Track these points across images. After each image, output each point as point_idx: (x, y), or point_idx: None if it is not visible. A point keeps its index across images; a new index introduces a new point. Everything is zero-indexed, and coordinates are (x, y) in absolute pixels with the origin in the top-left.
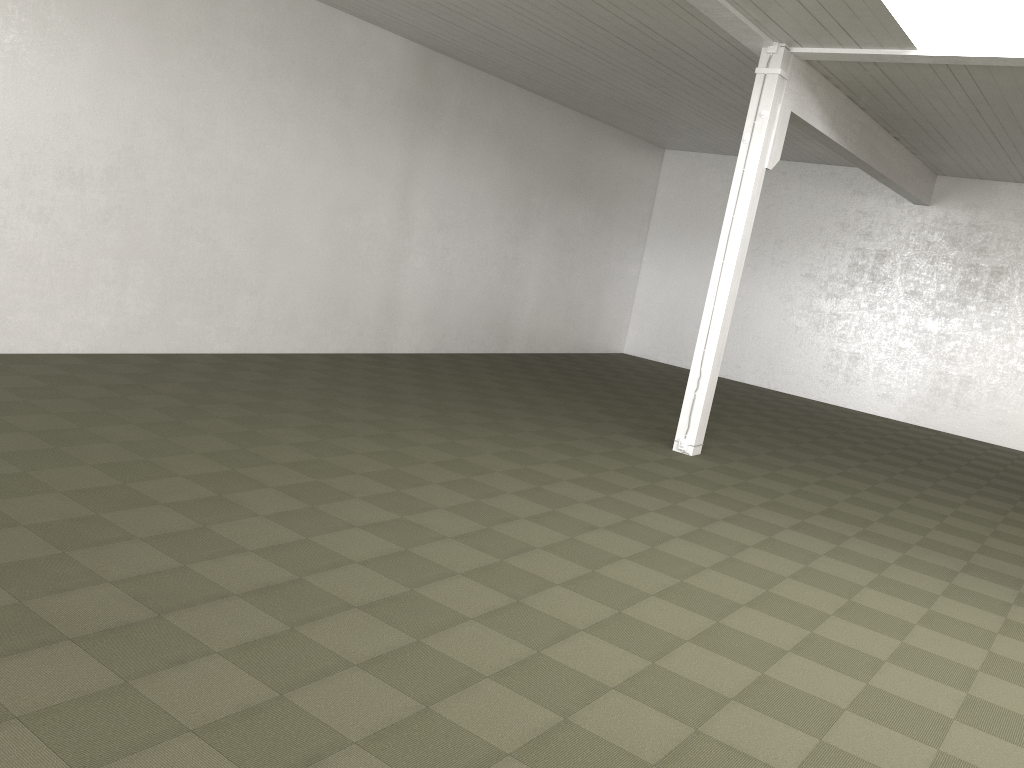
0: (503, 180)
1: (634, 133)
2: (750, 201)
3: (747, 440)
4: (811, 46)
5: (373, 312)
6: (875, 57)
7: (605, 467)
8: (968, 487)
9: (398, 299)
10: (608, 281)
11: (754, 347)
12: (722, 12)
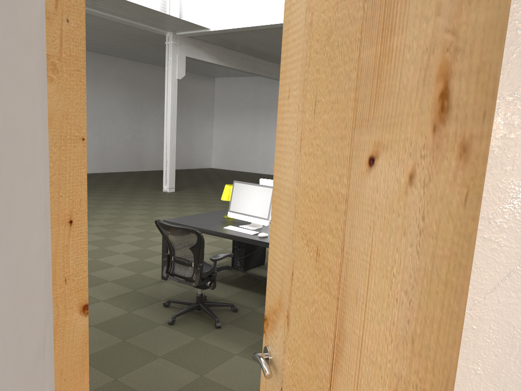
0: (125, 98)
1: (193, 72)
2: (171, 92)
3: (210, 187)
4: (181, 31)
5: None
6: (202, 33)
7: (117, 196)
8: None
9: None
10: (195, 137)
11: (259, 157)
12: (133, 24)
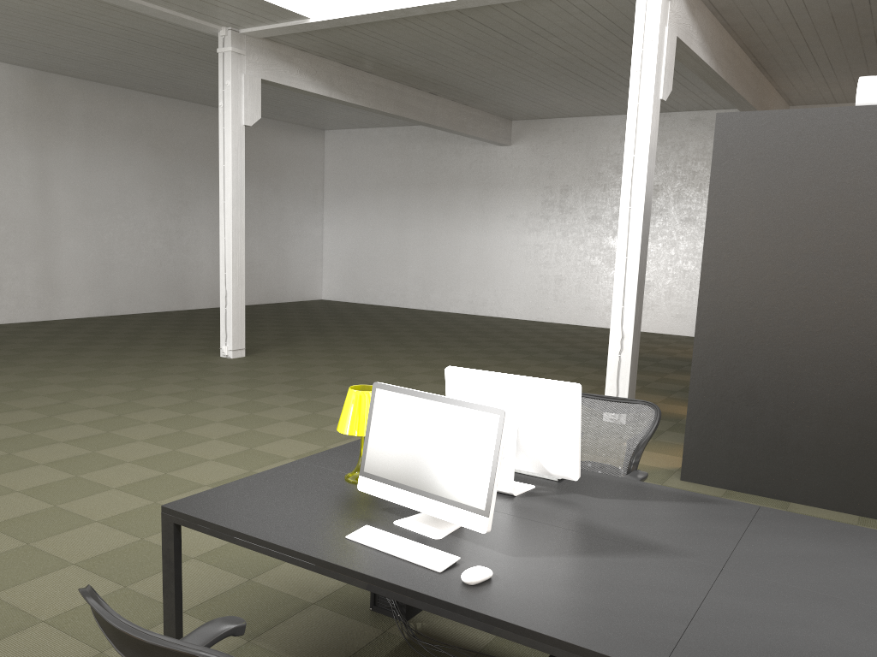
0: (150, 169)
1: (283, 120)
2: (233, 152)
3: (319, 344)
4: (249, 26)
5: (31, 287)
6: (293, 28)
7: (120, 372)
8: (485, 354)
9: (56, 274)
10: (289, 242)
11: (412, 278)
12: (145, 8)
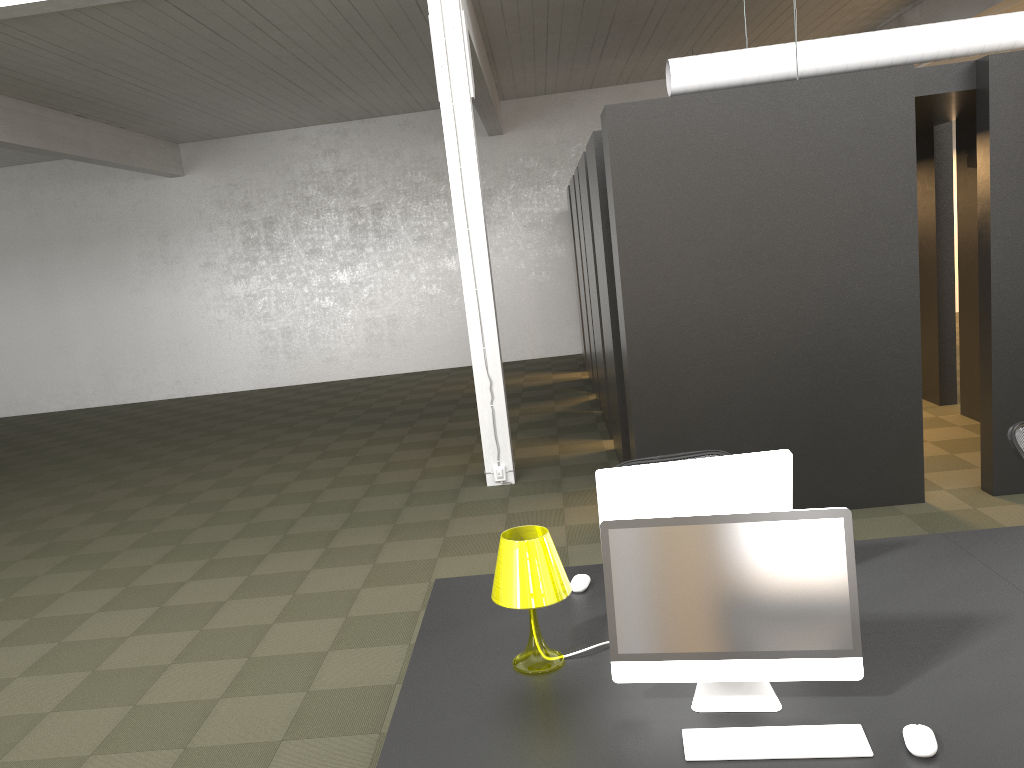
0: None
1: None
2: None
3: (17, 487)
4: None
5: None
6: None
7: None
8: (261, 443)
9: None
10: None
11: (84, 367)
12: None
